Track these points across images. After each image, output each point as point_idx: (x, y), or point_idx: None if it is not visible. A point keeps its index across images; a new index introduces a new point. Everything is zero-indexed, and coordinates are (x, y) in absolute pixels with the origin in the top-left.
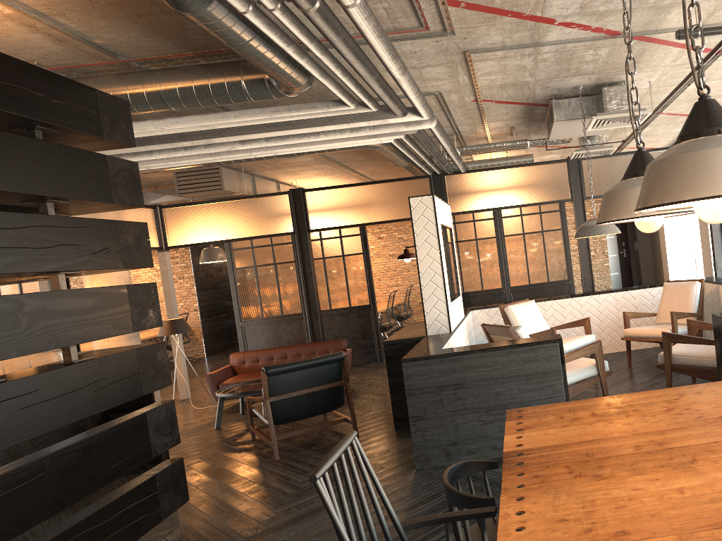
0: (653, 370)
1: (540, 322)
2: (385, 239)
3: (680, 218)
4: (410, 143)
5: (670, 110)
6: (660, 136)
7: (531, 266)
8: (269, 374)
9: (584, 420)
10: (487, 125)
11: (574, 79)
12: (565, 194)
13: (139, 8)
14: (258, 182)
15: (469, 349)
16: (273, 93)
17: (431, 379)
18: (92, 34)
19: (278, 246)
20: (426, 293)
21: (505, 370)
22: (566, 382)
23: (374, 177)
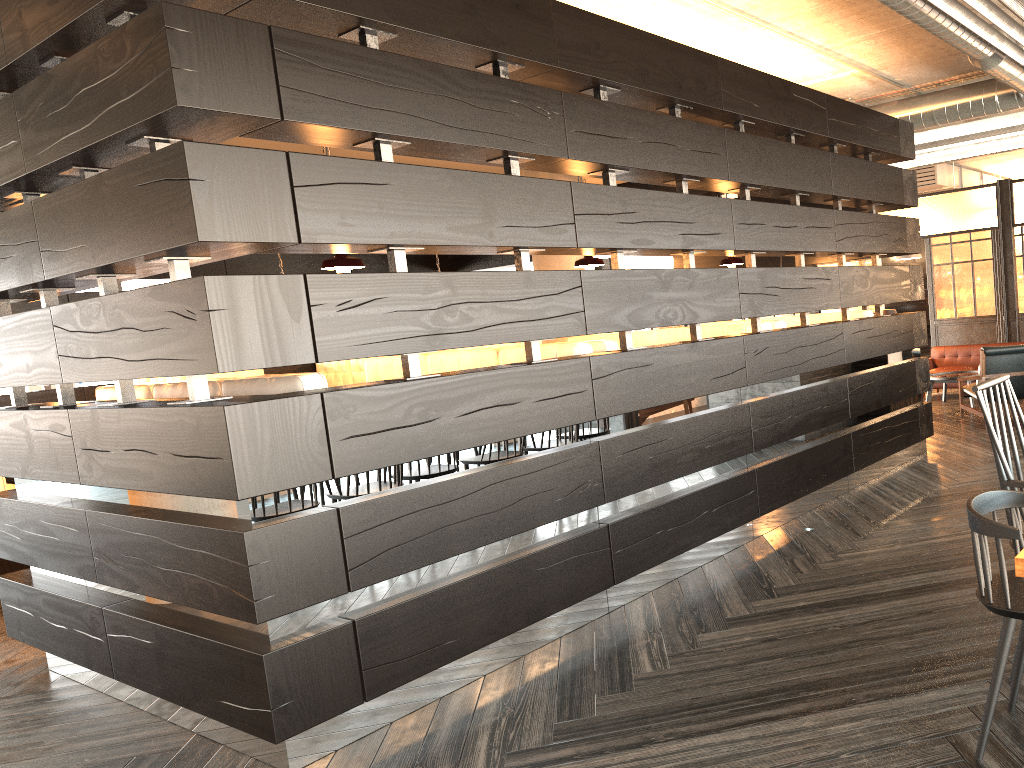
0: None
1: None
2: None
3: None
4: None
5: None
6: None
7: None
8: (987, 354)
9: None
10: None
11: None
12: None
13: (936, 56)
14: (963, 173)
15: None
16: (1019, 104)
17: None
18: (896, 76)
19: (976, 242)
20: None
21: None
22: None
23: None
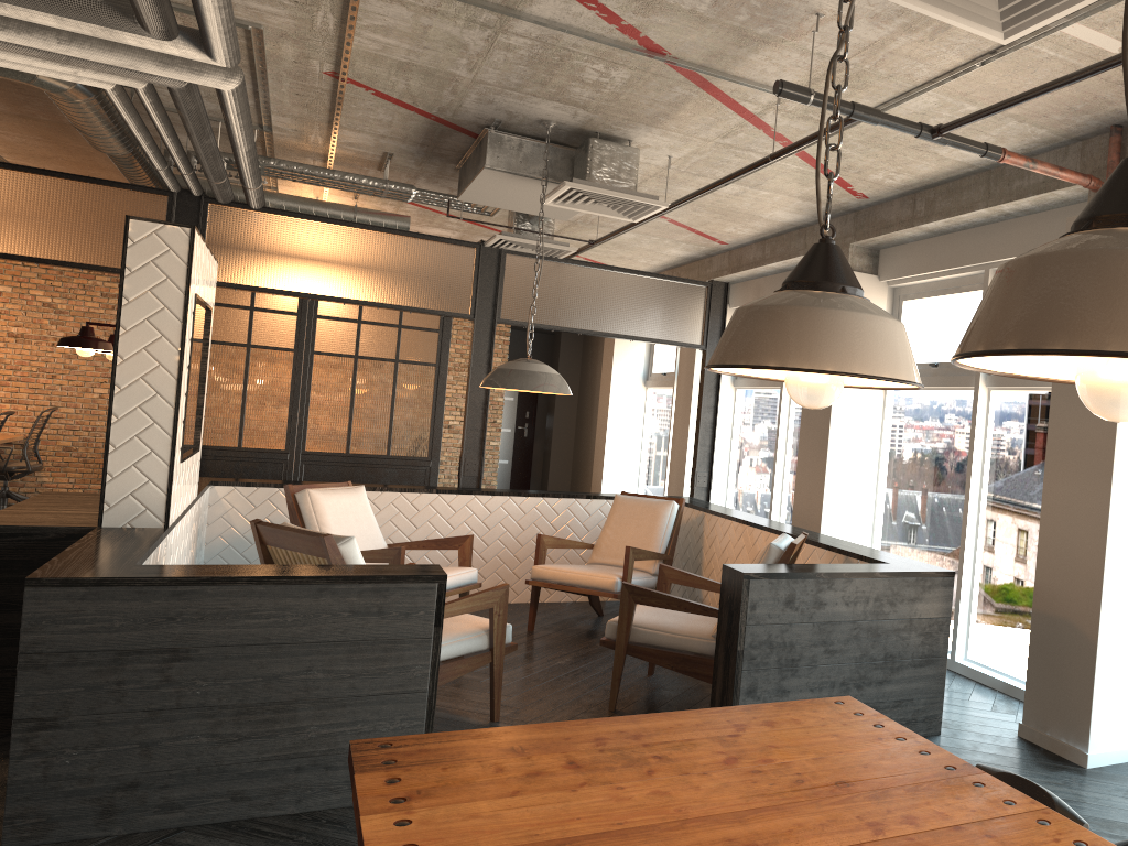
0: (575, 644)
1: (369, 532)
2: (6, 299)
3: (638, 392)
4: (154, 107)
5: (677, 217)
6: (642, 253)
7: (358, 420)
8: None
9: (557, 780)
10: (338, 132)
11: (546, 106)
12: (462, 303)
13: None
14: None
15: (225, 573)
16: None
17: (103, 633)
18: None
19: None
20: (122, 433)
21: (305, 628)
22: (438, 663)
23: (15, 159)
